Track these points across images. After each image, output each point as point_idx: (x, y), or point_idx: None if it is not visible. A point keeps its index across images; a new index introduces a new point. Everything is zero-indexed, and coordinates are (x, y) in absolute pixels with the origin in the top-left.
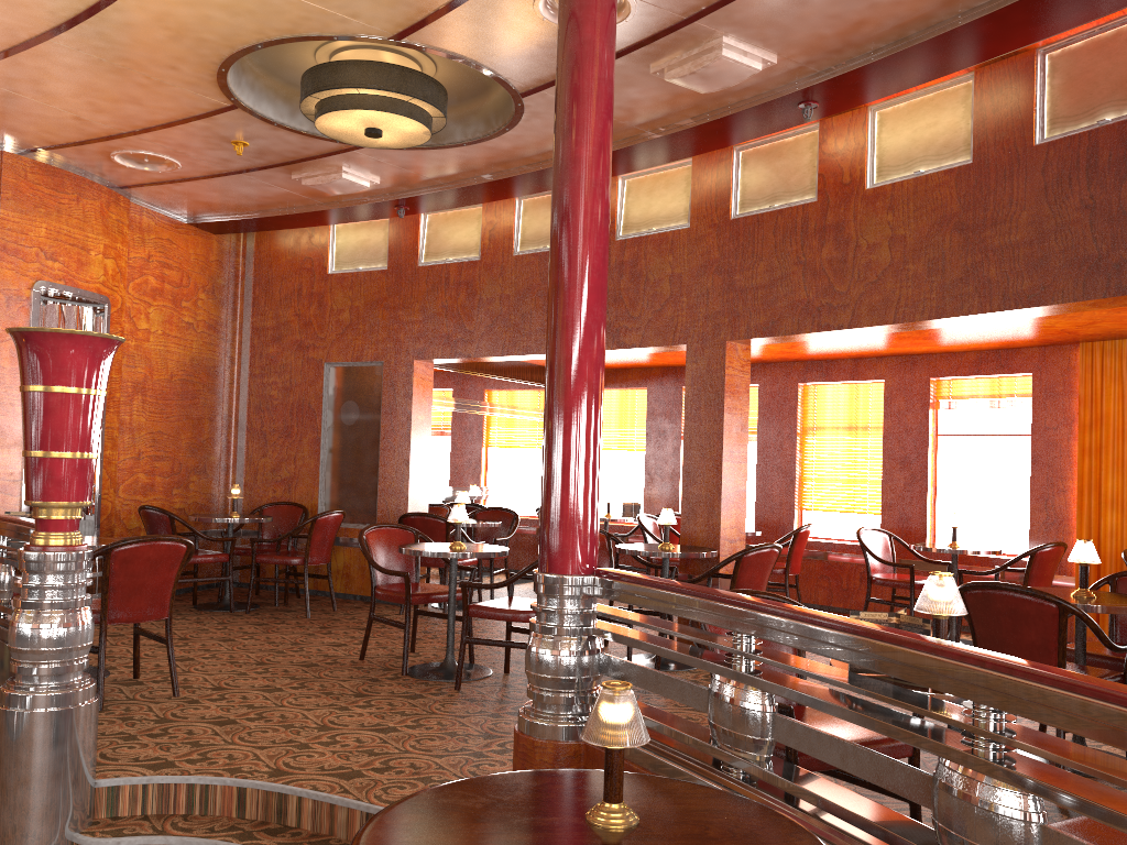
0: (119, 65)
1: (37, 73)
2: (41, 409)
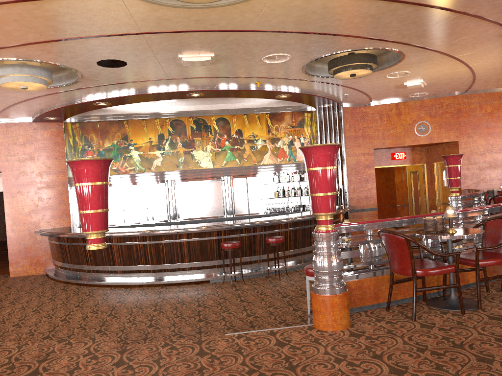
0: (495, 75)
1: (484, 81)
2: (446, 170)
